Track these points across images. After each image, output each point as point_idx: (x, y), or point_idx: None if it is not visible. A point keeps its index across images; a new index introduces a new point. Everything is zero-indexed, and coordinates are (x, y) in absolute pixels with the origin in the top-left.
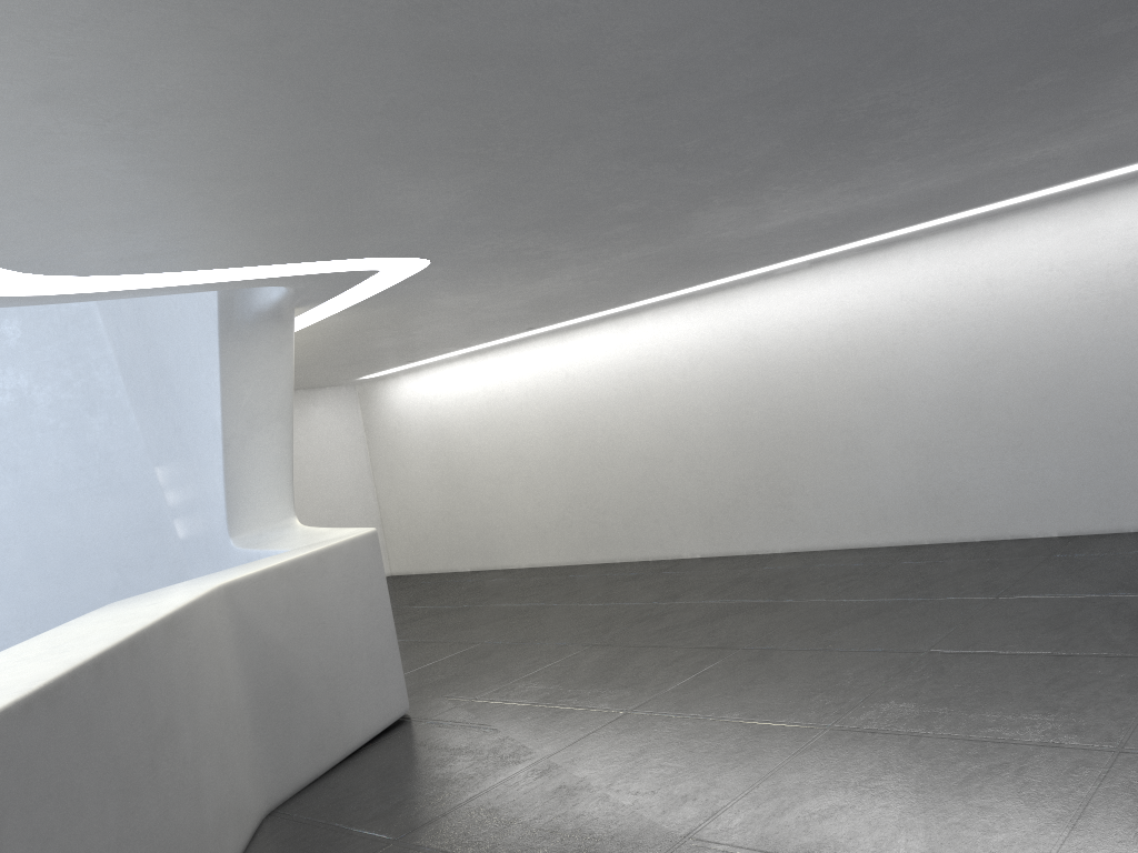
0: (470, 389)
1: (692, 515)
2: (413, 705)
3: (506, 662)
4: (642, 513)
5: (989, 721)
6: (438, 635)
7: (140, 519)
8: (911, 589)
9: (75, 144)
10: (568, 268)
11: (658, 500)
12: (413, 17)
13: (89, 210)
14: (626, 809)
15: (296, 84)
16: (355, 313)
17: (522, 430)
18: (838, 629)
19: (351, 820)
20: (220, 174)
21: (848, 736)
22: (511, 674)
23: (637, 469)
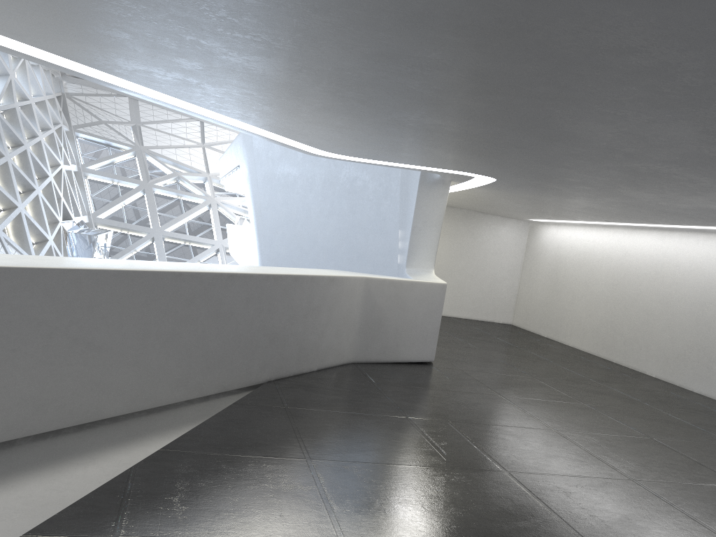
0: (578, 243)
1: (659, 353)
2: (437, 362)
3: (491, 367)
4: (635, 341)
5: (611, 455)
6: (486, 349)
7: (387, 249)
8: (711, 426)
9: (322, 130)
10: (580, 197)
11: (645, 337)
12: (396, 121)
13: (337, 142)
14: (446, 409)
15: (375, 128)
16: (485, 189)
17: (595, 274)
18: (638, 418)
19: (371, 374)
20: (372, 141)
21: (553, 434)
22: (485, 370)
23: (641, 316)
